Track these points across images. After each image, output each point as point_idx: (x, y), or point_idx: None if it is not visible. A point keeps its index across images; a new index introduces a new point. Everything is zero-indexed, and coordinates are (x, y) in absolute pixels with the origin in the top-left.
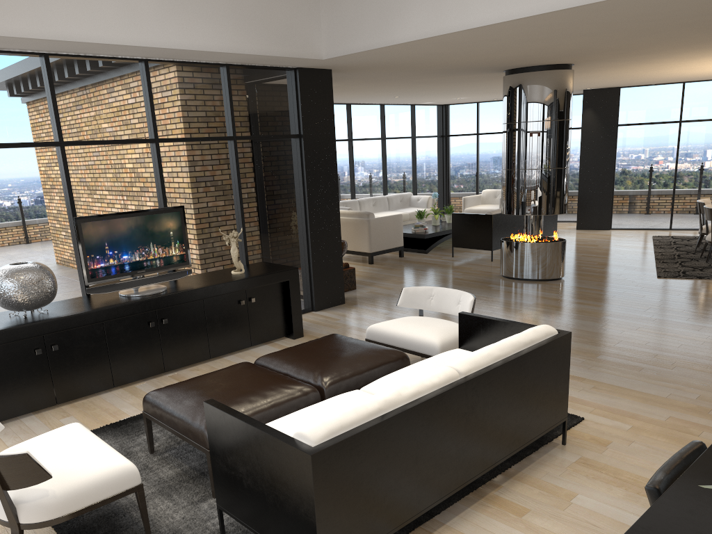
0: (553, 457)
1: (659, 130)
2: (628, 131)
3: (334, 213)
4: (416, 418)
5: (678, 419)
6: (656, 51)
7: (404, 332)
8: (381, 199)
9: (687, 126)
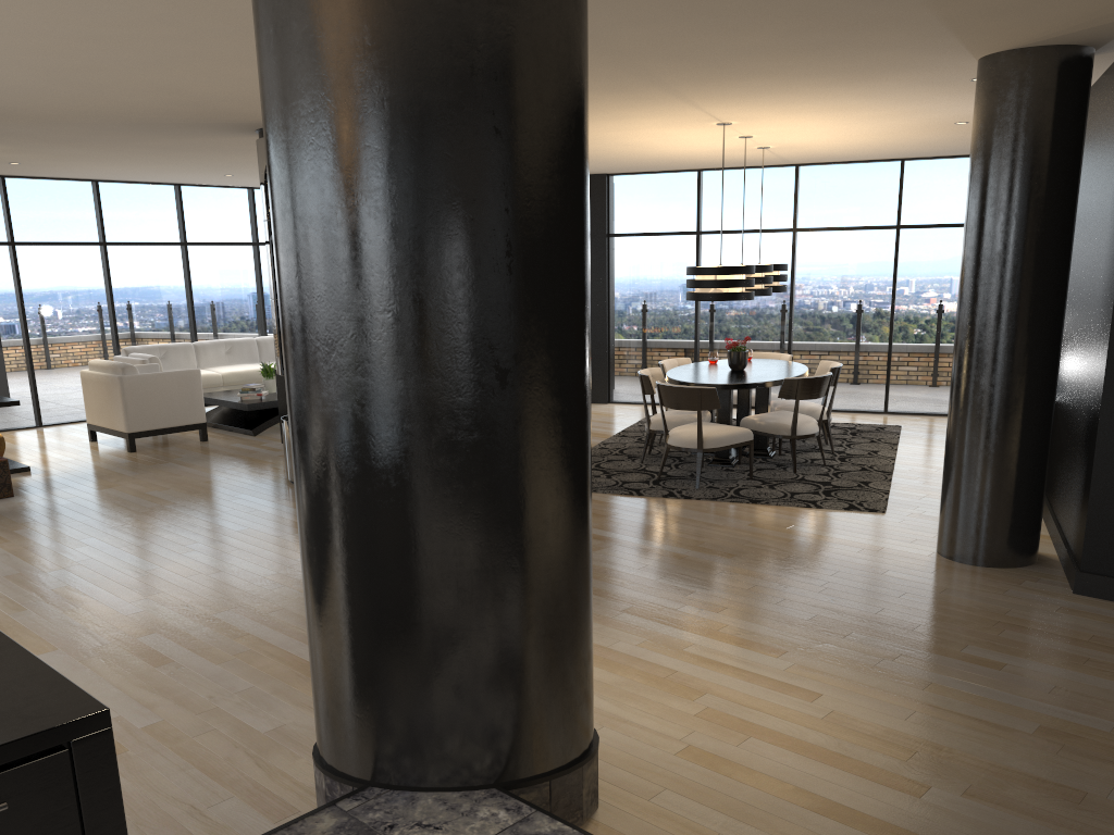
0: None
1: (670, 245)
2: (627, 246)
3: None
4: None
5: None
6: None
7: None
8: (243, 344)
9: (709, 240)
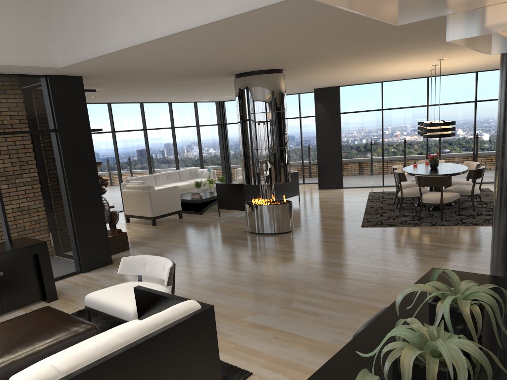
0: None
1: (369, 116)
2: (348, 117)
3: (95, 191)
4: None
5: None
6: (337, 58)
7: (110, 300)
8: (173, 173)
9: (387, 112)
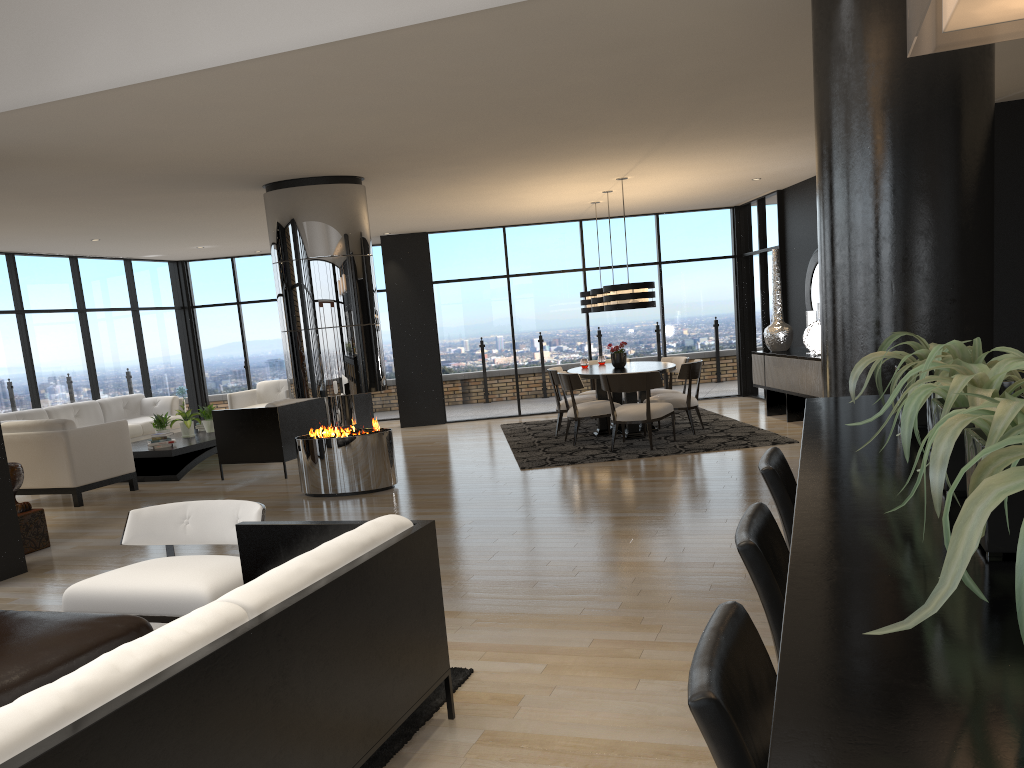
0: (439, 744)
1: (485, 287)
2: (448, 290)
3: None
4: (160, 714)
5: (605, 641)
6: (471, 158)
7: (139, 585)
8: (89, 406)
9: (517, 281)
